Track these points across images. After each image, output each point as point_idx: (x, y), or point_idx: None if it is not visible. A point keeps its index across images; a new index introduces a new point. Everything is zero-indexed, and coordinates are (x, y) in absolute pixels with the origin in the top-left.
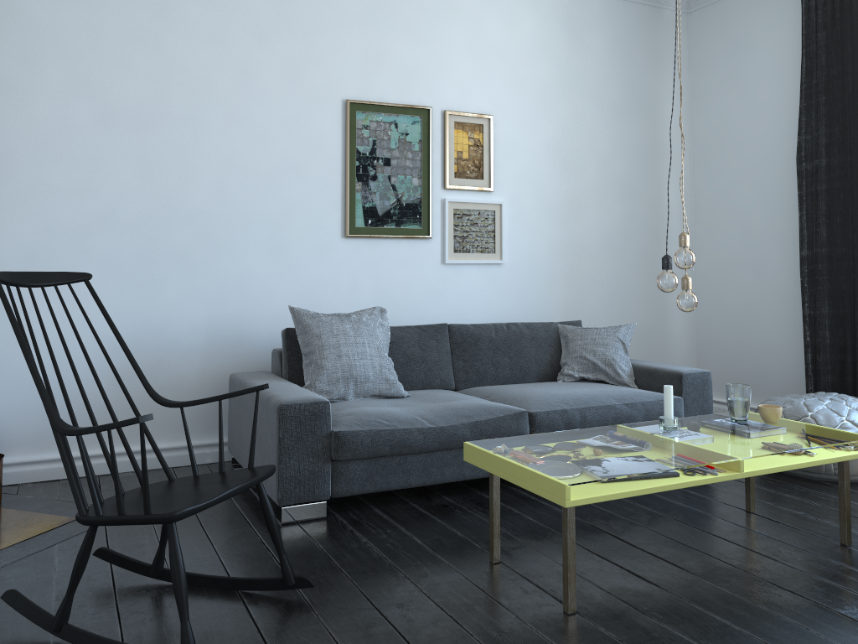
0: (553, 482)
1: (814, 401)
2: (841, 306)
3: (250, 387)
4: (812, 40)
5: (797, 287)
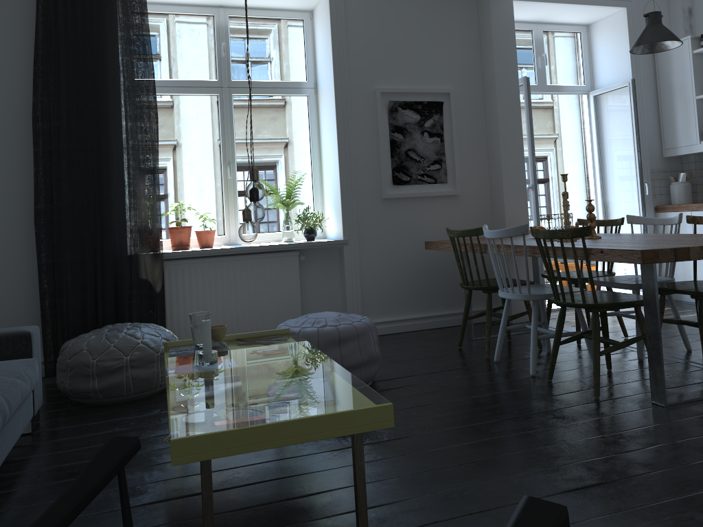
0: (373, 409)
1: (132, 330)
2: (82, 252)
3: (120, 457)
4: (51, 12)
5: (19, 239)
